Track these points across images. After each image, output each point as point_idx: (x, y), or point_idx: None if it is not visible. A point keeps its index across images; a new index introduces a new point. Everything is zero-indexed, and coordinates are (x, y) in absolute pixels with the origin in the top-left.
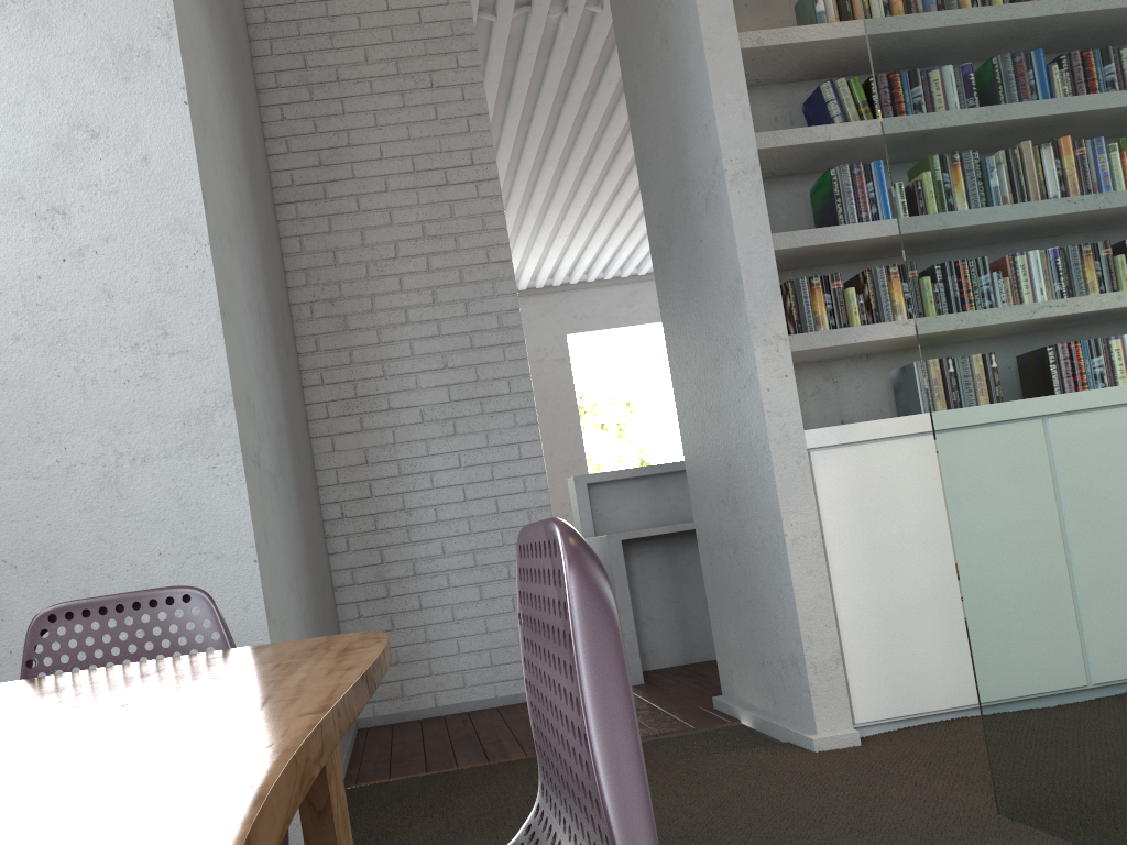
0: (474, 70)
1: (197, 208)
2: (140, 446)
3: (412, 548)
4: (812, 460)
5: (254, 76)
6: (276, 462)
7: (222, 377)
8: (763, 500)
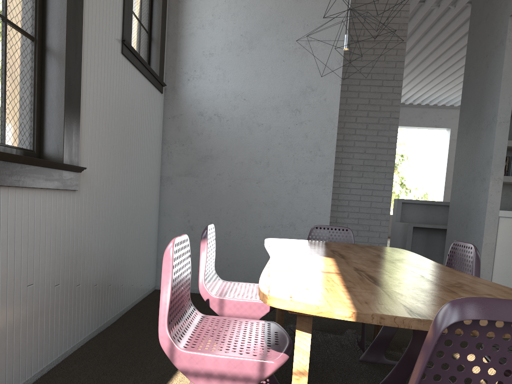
0: (403, 44)
1: (336, 116)
2: (305, 179)
3: (337, 213)
4: (499, 220)
5: None
6: None
7: (332, 165)
8: (478, 228)
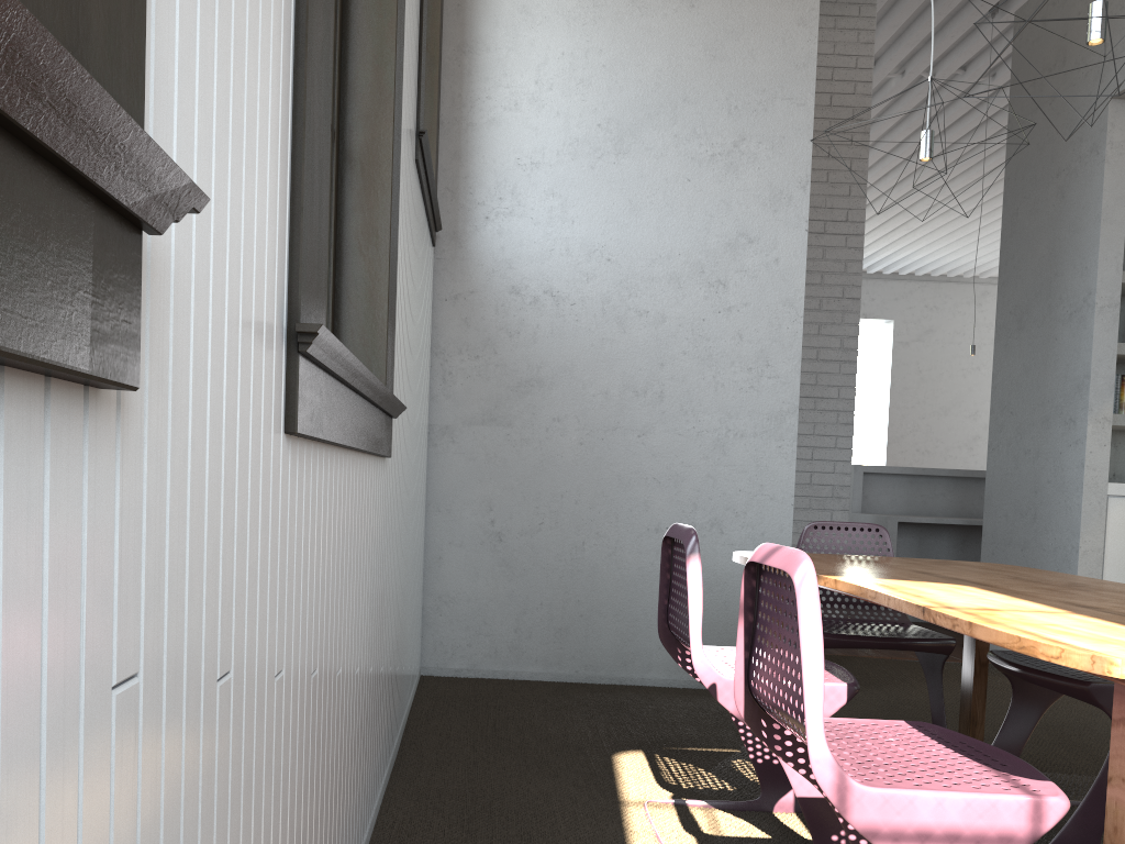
0: (863, 149)
1: (800, 294)
2: (740, 427)
3: None
4: (1108, 502)
5: None
6: None
7: (794, 396)
8: (1064, 521)
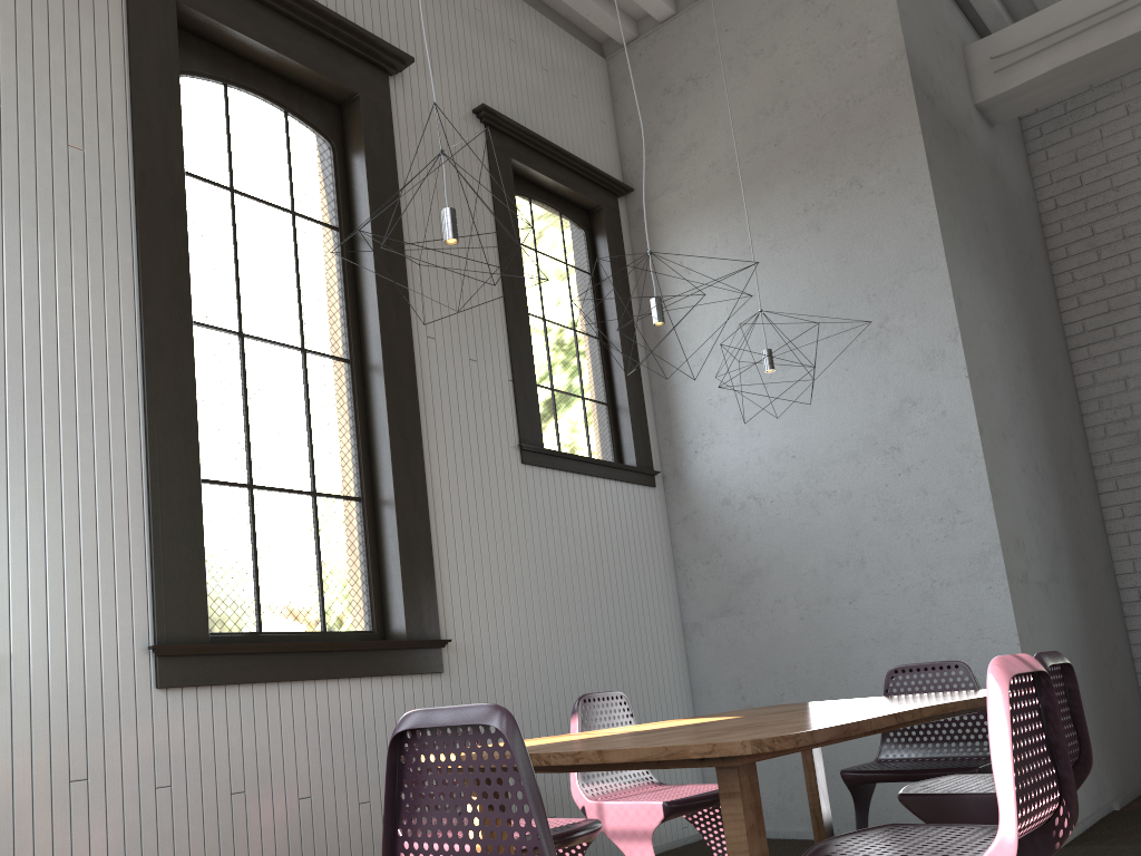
0: None
1: (975, 436)
2: (944, 576)
3: None
4: None
5: (1047, 253)
6: (1048, 573)
7: (993, 535)
8: None
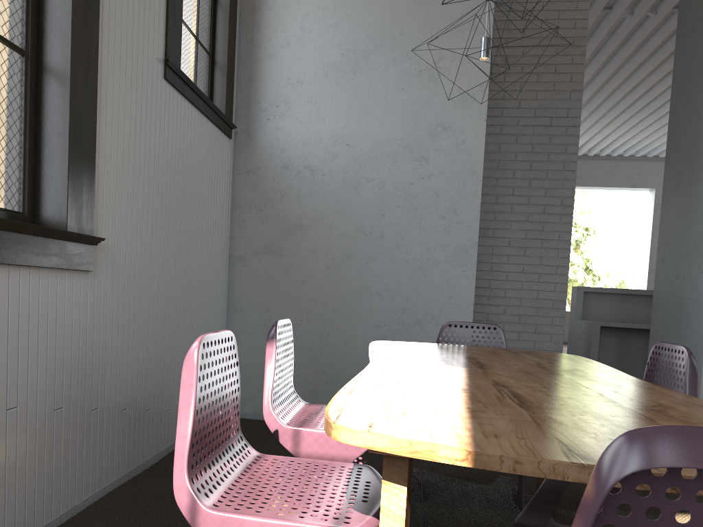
0: (580, 66)
1: (480, 165)
2: (436, 257)
3: (488, 307)
4: None
5: None
6: None
7: (475, 235)
8: (696, 327)
